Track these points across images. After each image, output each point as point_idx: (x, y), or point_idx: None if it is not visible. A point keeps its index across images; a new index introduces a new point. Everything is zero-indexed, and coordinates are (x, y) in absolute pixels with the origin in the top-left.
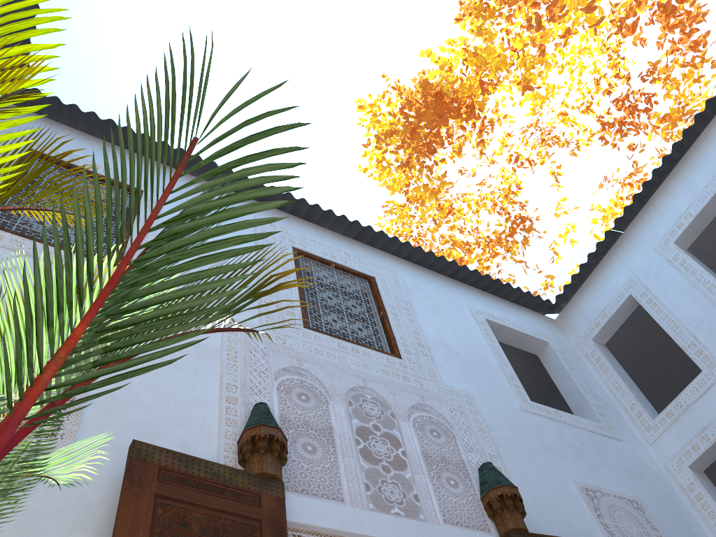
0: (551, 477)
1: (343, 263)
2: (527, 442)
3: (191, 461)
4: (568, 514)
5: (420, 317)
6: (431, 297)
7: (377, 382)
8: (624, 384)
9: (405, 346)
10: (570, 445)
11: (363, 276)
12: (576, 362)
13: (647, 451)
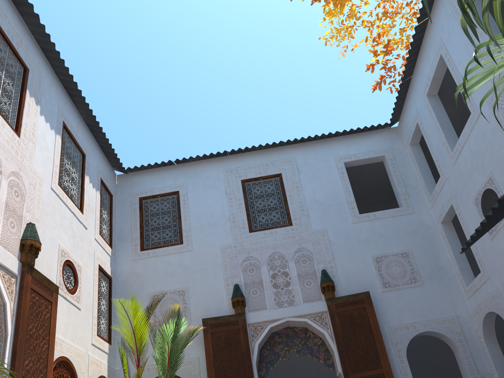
0: (359, 259)
1: (265, 174)
2: (351, 243)
3: (217, 318)
4: (362, 276)
5: (304, 188)
6: (312, 166)
7: (280, 246)
8: (421, 174)
9: (294, 216)
10: (376, 233)
11: (275, 176)
12: (401, 161)
13: (429, 212)
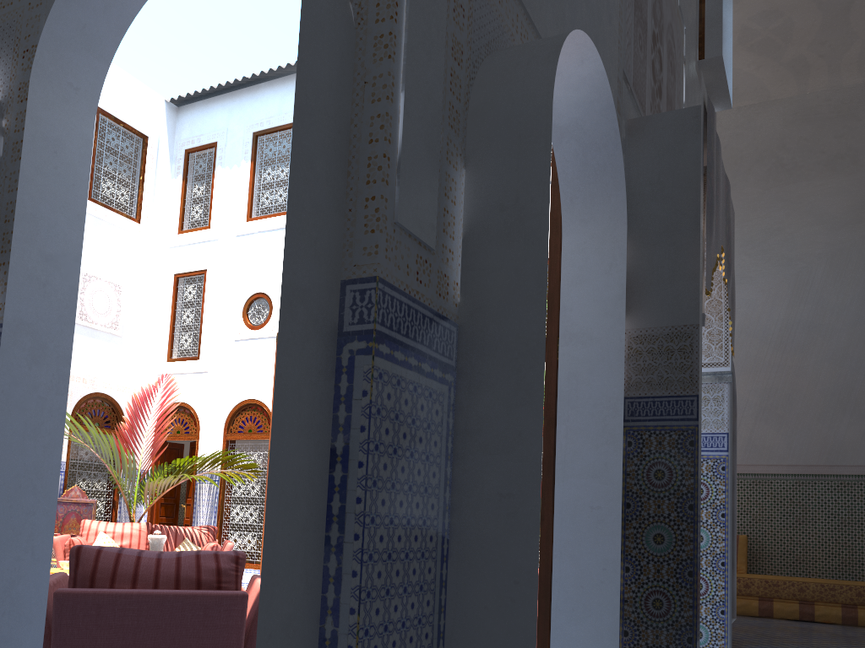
0: None
1: None
2: None
3: None
4: None
5: None
6: None
7: None
8: None
9: None
10: None
11: None
12: None
13: None
